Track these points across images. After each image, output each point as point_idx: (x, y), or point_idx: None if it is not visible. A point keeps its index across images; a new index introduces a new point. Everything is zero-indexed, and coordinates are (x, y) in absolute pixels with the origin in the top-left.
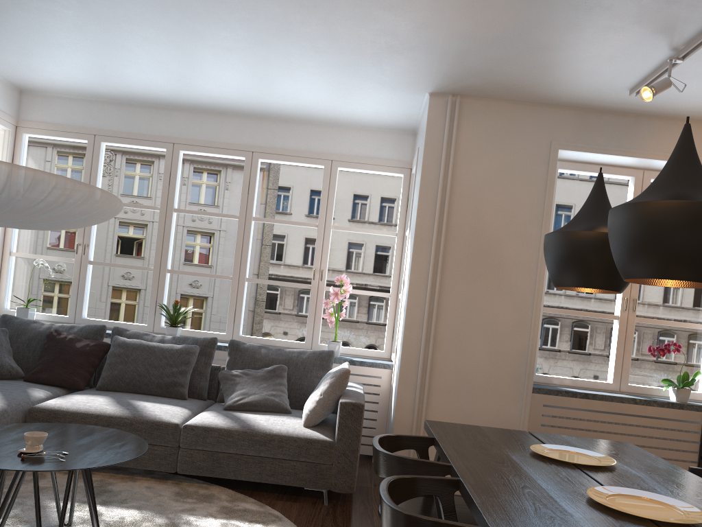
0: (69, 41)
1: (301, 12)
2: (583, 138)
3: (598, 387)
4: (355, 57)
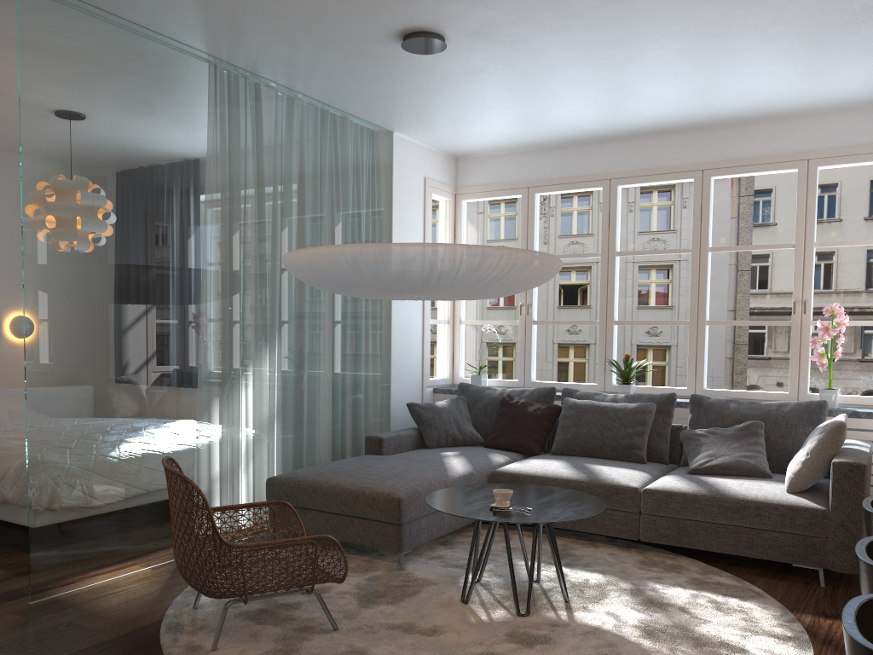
0: (497, 102)
1: (740, 6)
2: None
3: None
4: (821, 33)
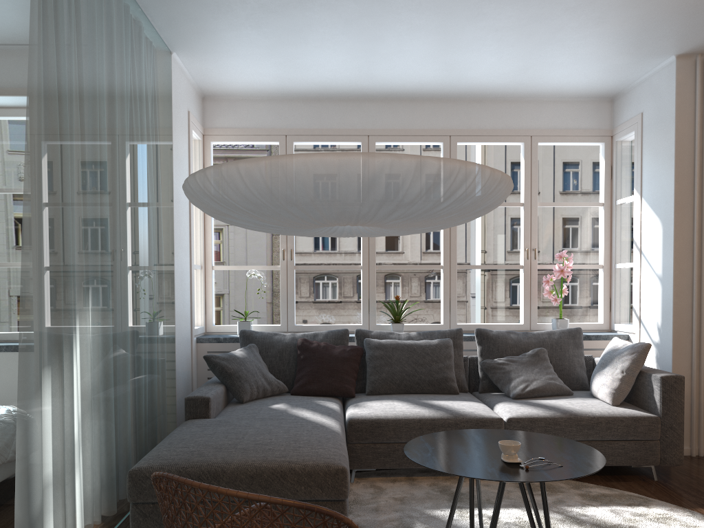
0: (320, 38)
1: None
2: None
3: None
4: (634, 25)
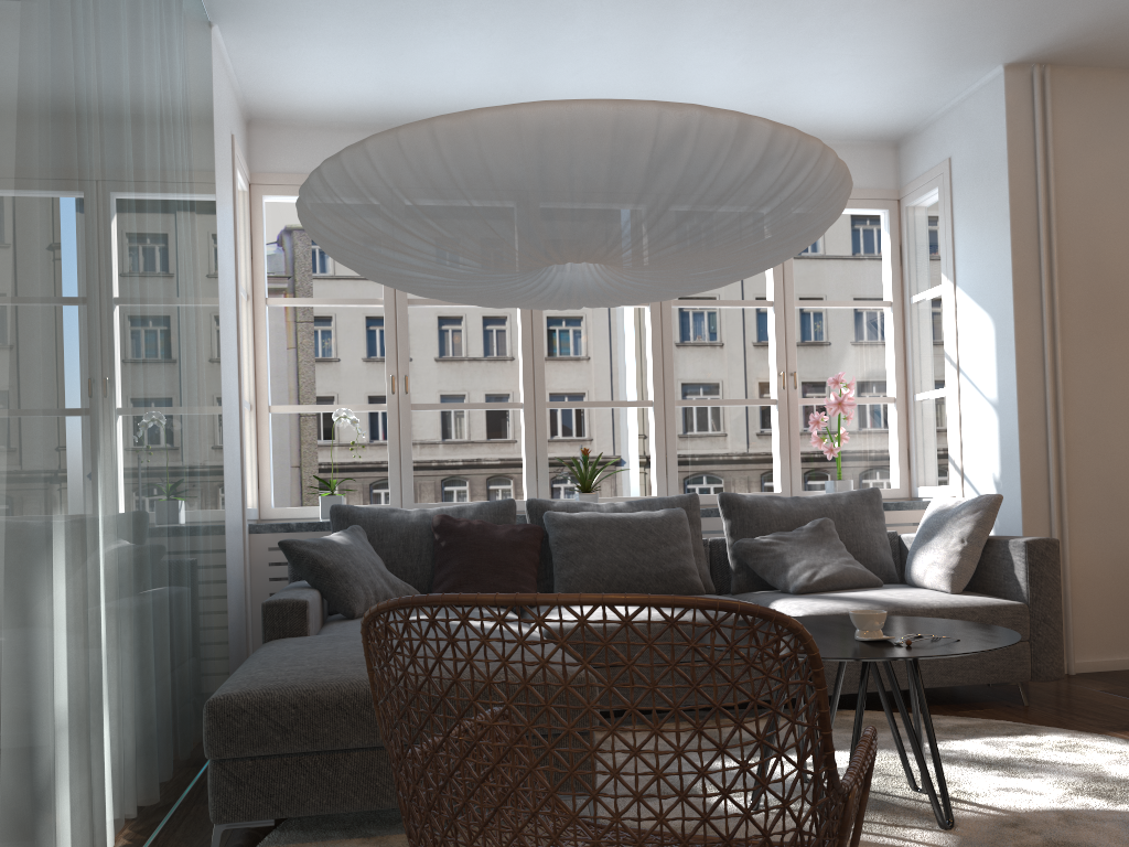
0: (471, 6)
1: None
2: None
3: None
4: (957, 5)
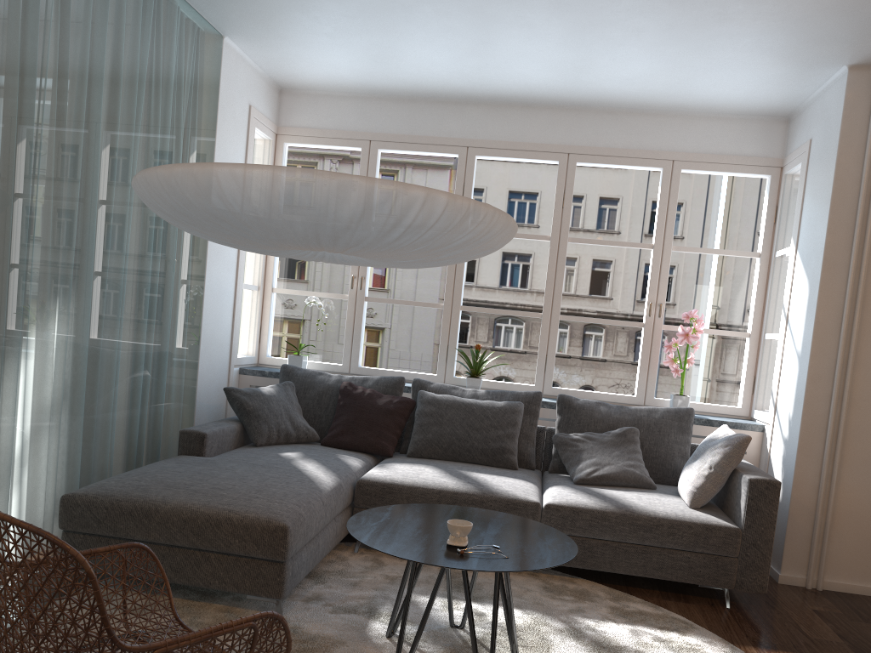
0: (382, 26)
1: None
2: None
3: None
4: (770, 24)
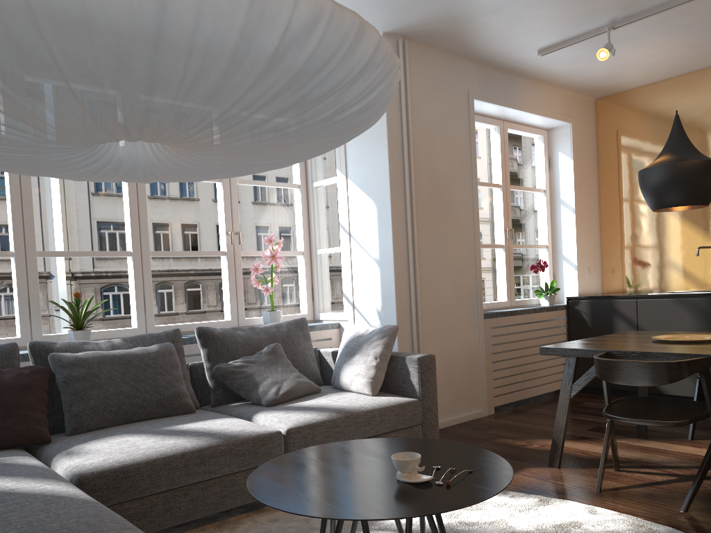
0: None
1: None
2: (485, 90)
3: (500, 306)
4: None
